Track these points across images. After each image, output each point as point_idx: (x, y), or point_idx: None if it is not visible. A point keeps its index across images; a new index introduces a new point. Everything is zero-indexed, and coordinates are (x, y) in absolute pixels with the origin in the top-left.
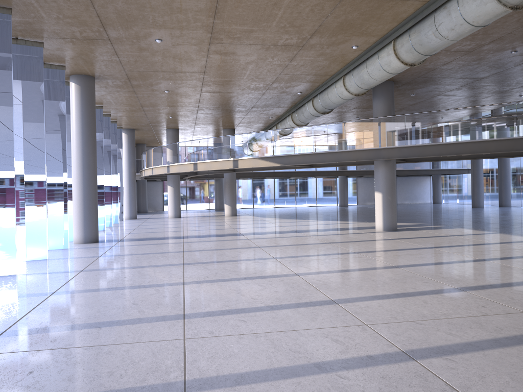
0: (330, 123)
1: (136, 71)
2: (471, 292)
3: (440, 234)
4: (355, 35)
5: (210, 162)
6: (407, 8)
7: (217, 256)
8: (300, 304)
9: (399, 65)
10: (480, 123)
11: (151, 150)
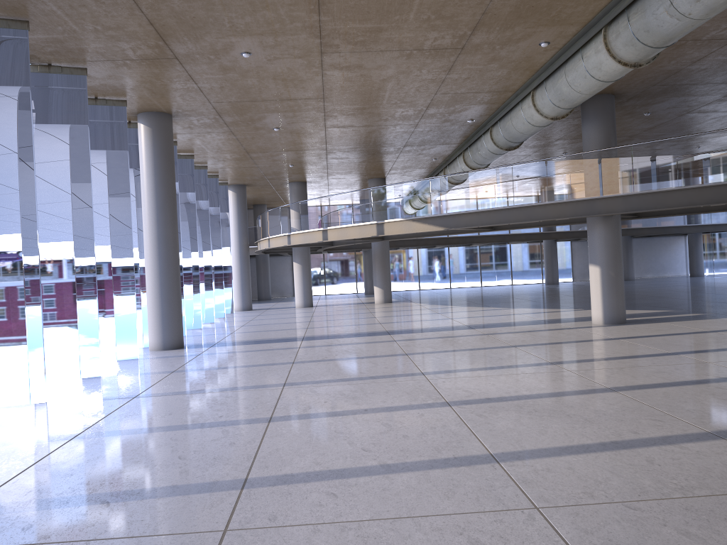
0: (516, 163)
1: (226, 102)
2: None
3: (694, 329)
4: (542, 26)
5: (344, 228)
6: None
7: (339, 371)
8: (436, 463)
9: (615, 67)
10: None
11: (266, 213)
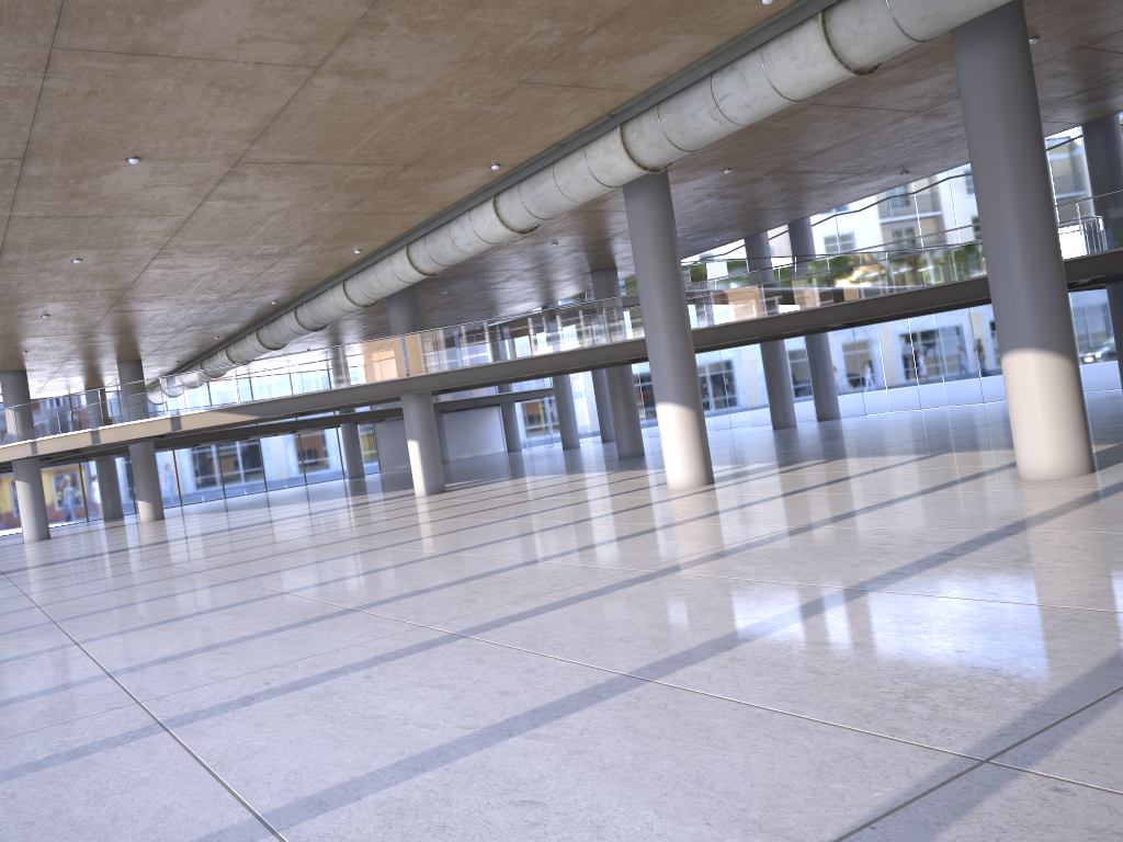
0: (330, 347)
1: (11, 295)
2: (510, 520)
3: (501, 486)
4: (357, 241)
5: (125, 426)
6: (417, 218)
7: (207, 553)
8: (347, 555)
9: (417, 275)
10: (529, 334)
11: None
